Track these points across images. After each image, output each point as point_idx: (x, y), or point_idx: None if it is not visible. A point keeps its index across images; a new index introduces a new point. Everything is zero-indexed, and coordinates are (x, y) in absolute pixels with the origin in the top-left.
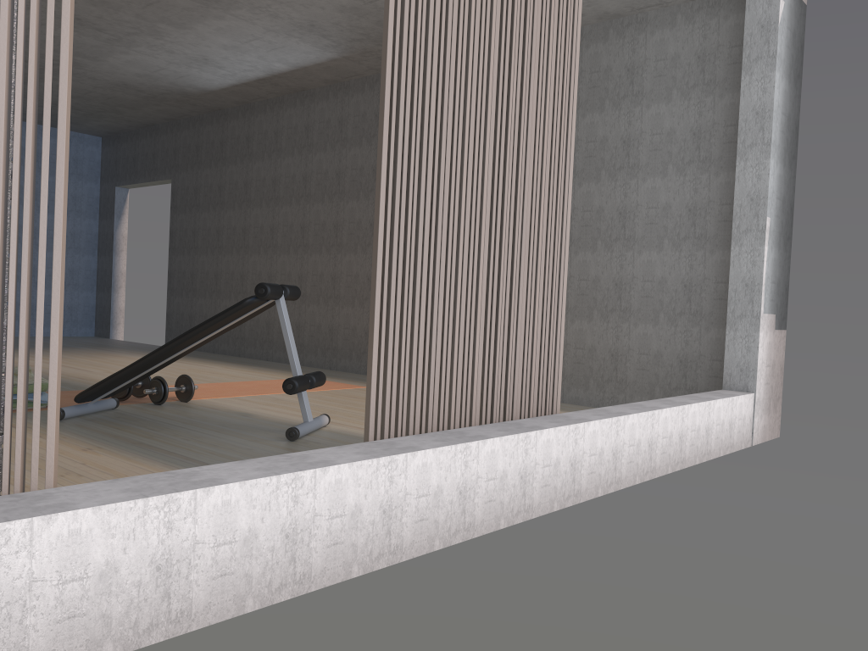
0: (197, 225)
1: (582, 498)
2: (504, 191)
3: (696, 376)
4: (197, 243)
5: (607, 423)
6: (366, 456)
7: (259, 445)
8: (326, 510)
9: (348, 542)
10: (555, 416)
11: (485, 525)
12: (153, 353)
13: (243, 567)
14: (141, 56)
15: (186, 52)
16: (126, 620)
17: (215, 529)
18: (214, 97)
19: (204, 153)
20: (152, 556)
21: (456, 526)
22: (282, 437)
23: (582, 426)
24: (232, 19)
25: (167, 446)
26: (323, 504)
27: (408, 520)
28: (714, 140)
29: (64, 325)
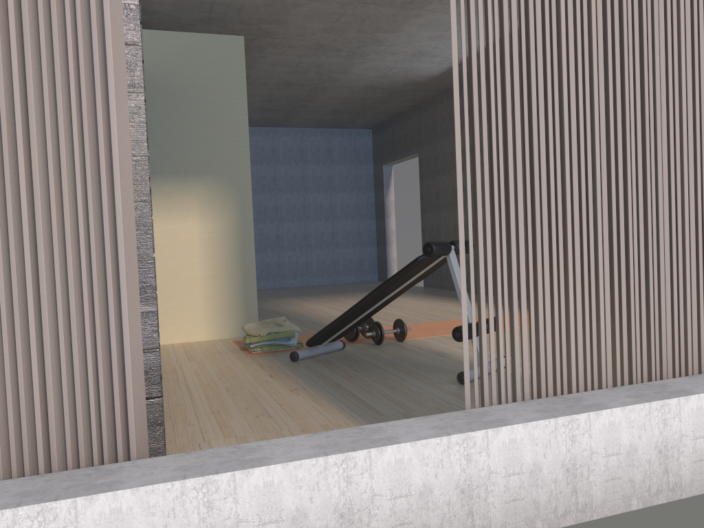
0: (438, 187)
1: None
2: (625, 126)
3: None
4: (439, 202)
5: None
6: (438, 432)
7: (431, 388)
8: (387, 490)
9: (418, 523)
10: None
11: (608, 506)
12: (353, 307)
13: None
14: (374, 62)
15: (404, 51)
16: None
17: (259, 508)
18: (439, 81)
19: (439, 128)
20: None
21: (565, 507)
22: (457, 380)
23: None
24: (428, 14)
25: (354, 388)
26: (382, 484)
27: (495, 500)
28: None
29: (356, 274)
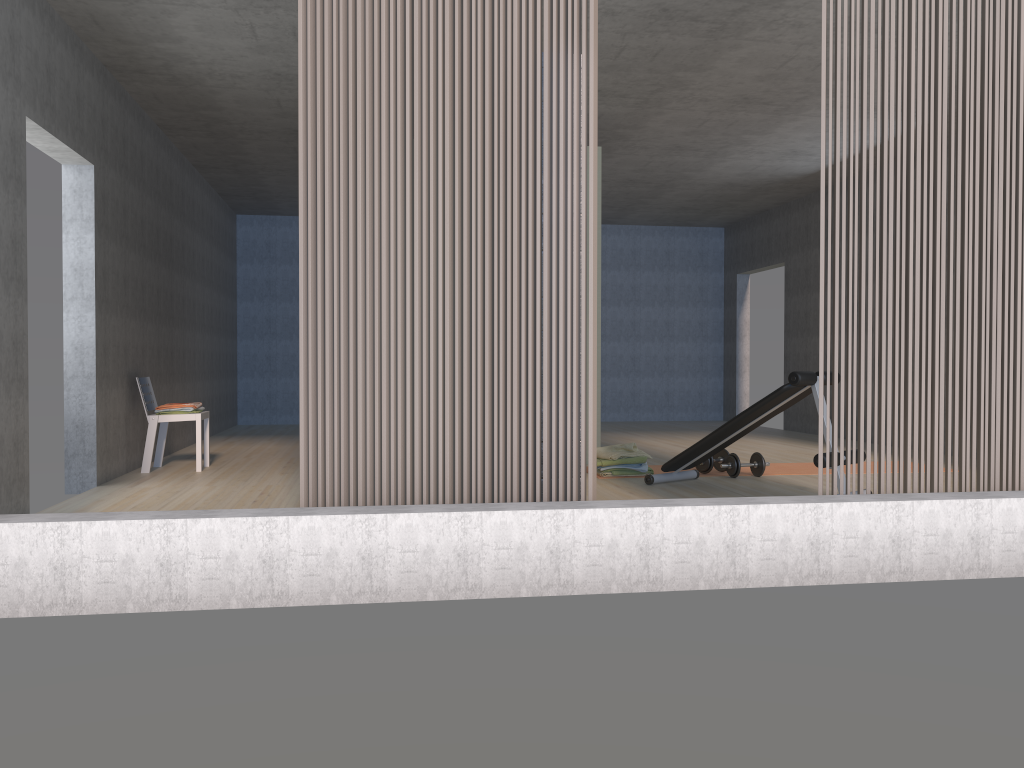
0: (808, 306)
1: None
2: (963, 284)
3: None
4: (809, 325)
5: None
6: (796, 502)
7: None
8: (759, 534)
9: (779, 560)
10: None
11: (925, 573)
12: (714, 432)
13: (696, 560)
14: (737, 160)
15: (774, 150)
16: (623, 574)
17: (676, 532)
18: (816, 178)
19: (812, 233)
20: (636, 541)
21: (890, 568)
22: None
23: None
24: (805, 118)
25: None
26: (755, 530)
27: (836, 553)
28: None
29: (695, 410)
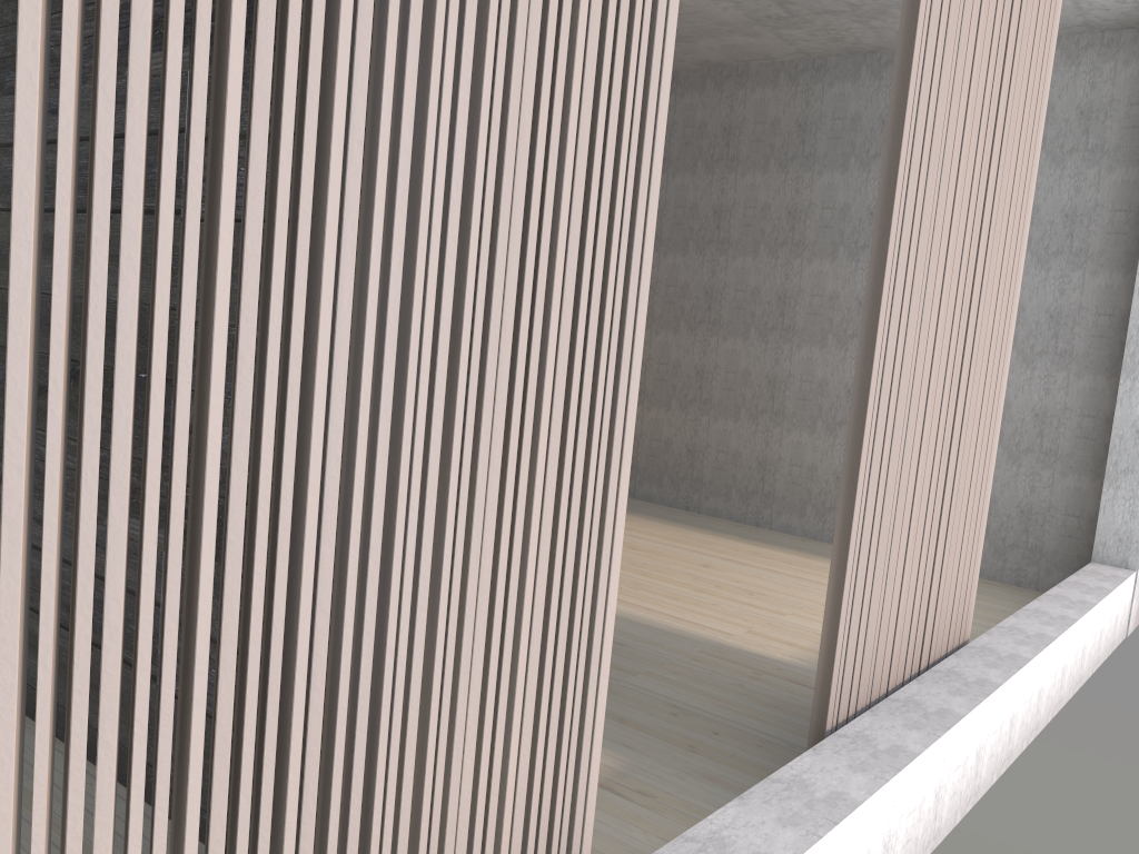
0: None
1: (1012, 759)
2: (961, 369)
3: (1042, 533)
4: None
5: (1039, 658)
6: (870, 777)
7: None
8: None
9: None
10: (977, 649)
11: (946, 826)
12: None
13: None
14: None
15: None
16: None
17: None
18: None
19: None
20: None
21: (928, 837)
22: None
23: (1023, 671)
24: None
25: None
26: None
27: (898, 846)
28: (1095, 227)
29: None
